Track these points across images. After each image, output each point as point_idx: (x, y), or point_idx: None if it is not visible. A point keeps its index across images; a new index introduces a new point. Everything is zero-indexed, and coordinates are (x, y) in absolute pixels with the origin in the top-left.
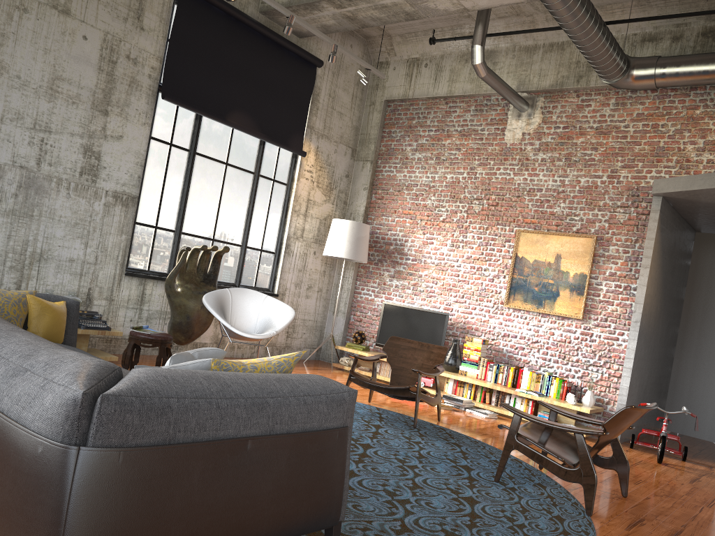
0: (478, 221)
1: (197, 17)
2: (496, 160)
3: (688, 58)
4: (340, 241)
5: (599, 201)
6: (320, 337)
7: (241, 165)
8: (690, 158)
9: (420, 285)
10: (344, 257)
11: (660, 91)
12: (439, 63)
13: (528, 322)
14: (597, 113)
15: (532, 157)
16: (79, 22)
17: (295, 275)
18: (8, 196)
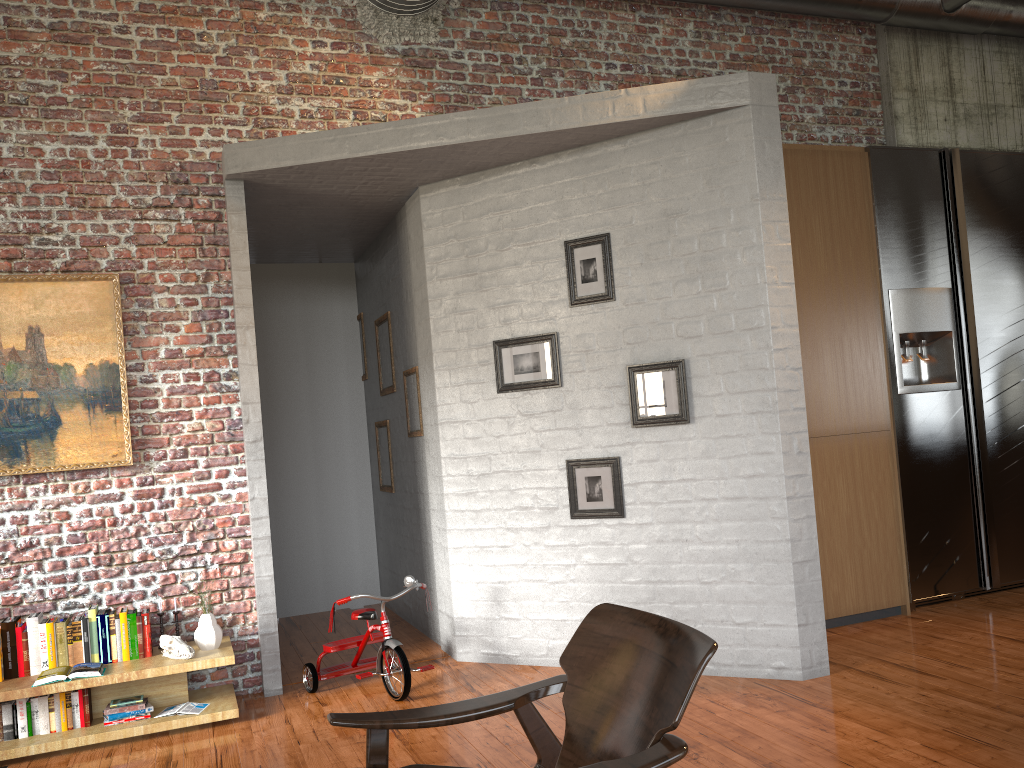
0: None
1: None
2: None
3: None
4: None
5: (103, 196)
6: None
7: None
8: (271, 107)
9: None
10: None
11: None
12: None
13: None
14: None
15: None
16: None
17: None
18: None
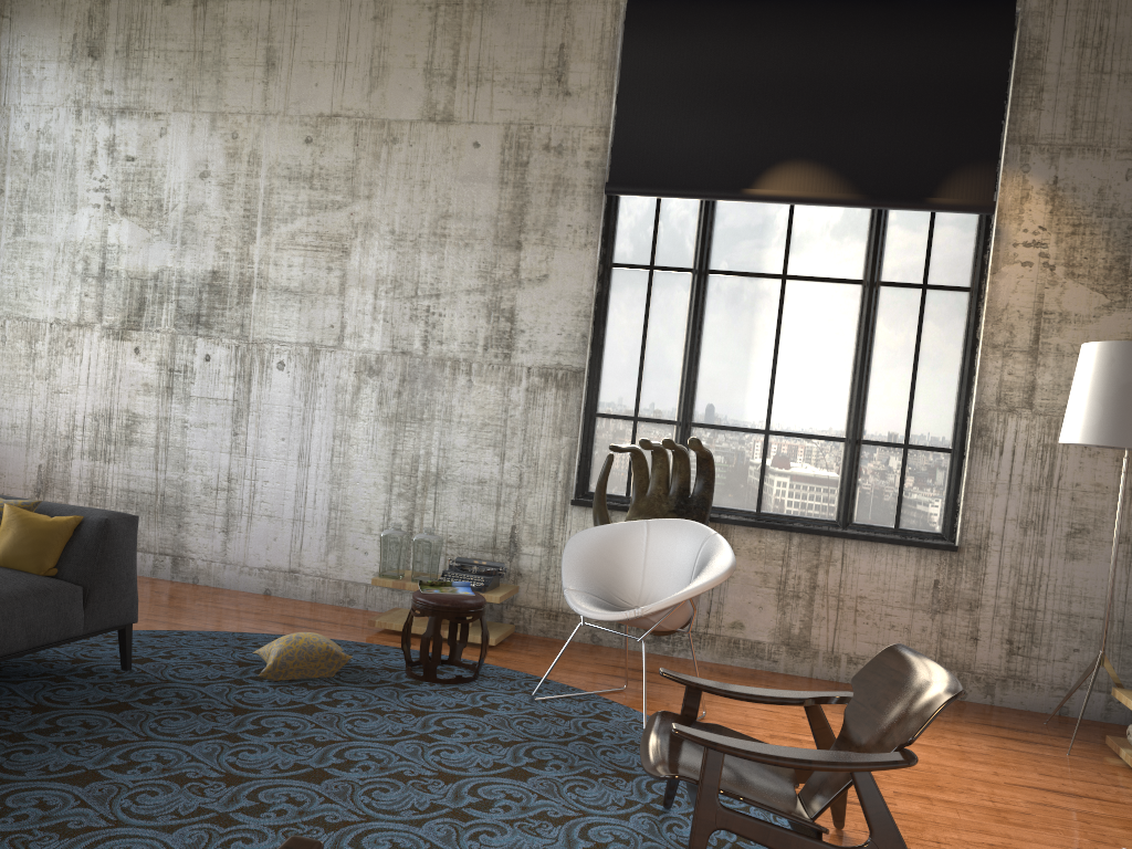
0: None
1: (668, 28)
2: None
3: None
4: (1078, 402)
5: None
6: None
7: (824, 271)
8: None
9: None
10: (1085, 443)
11: None
12: None
13: None
14: None
15: None
16: (467, 126)
17: (1016, 500)
18: (389, 396)
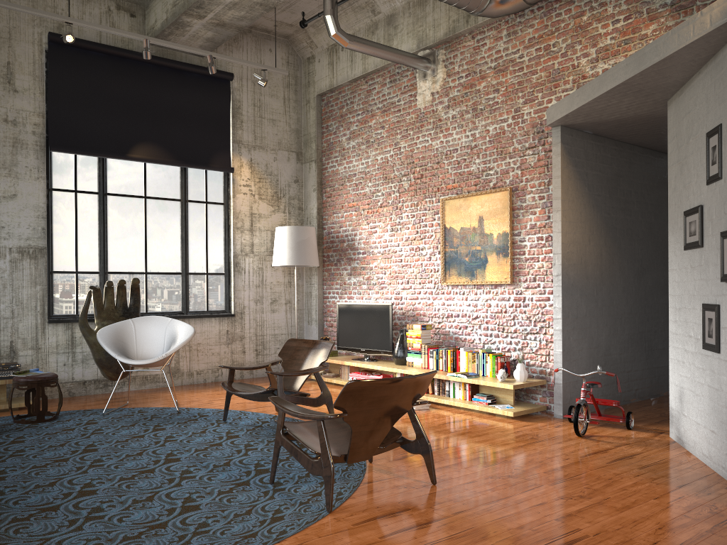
0: (409, 198)
1: (74, 65)
2: (414, 129)
3: None
4: (281, 249)
5: (509, 147)
6: None
7: (163, 195)
8: (586, 74)
9: (372, 278)
10: (287, 265)
11: (546, 7)
12: None
13: (467, 297)
14: (493, 50)
15: (444, 116)
16: None
17: (252, 291)
18: None
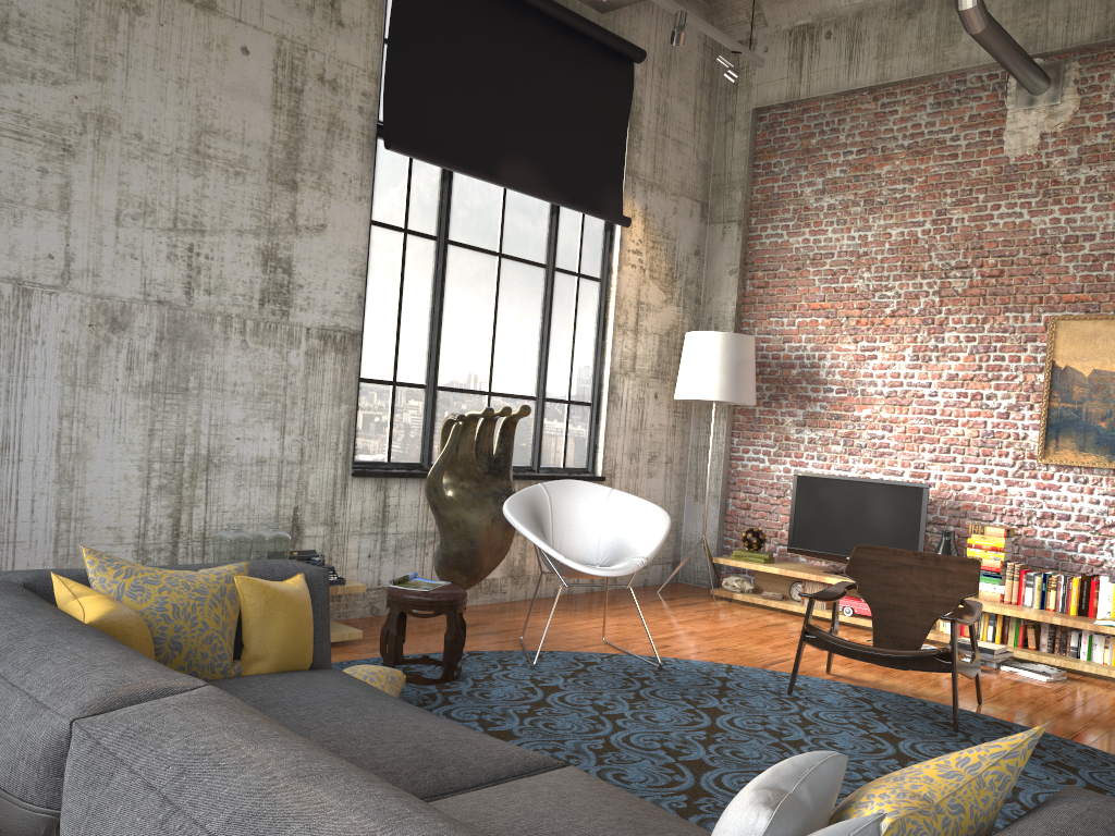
0: (965, 308)
1: None
2: (990, 191)
3: None
4: (707, 372)
5: None
6: (675, 542)
7: (523, 254)
8: None
9: (859, 435)
10: (718, 400)
11: None
12: (854, 27)
13: (1092, 488)
14: None
15: (1065, 177)
16: (233, 23)
17: (627, 439)
18: (142, 359)
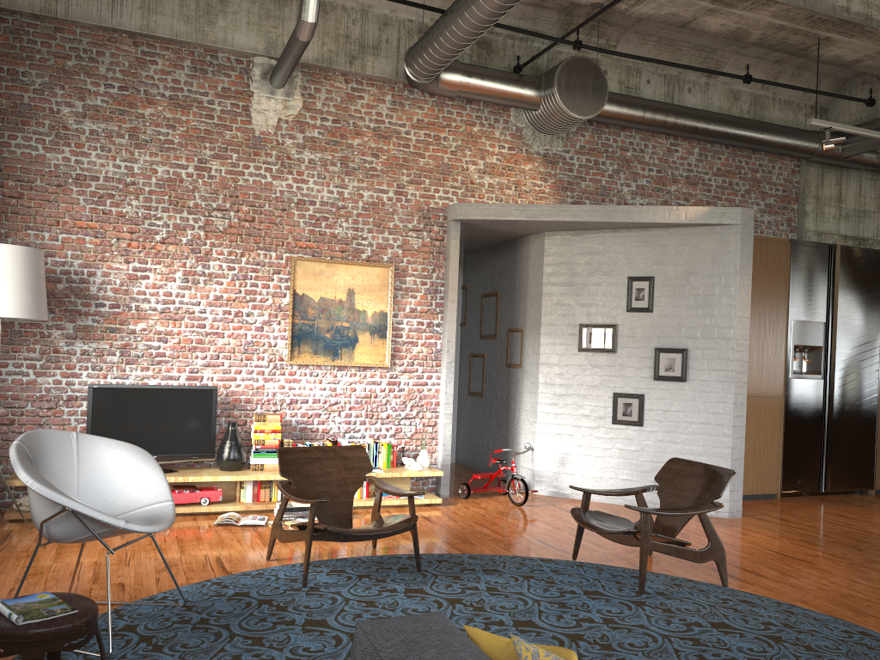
0: (226, 243)
1: None
2: (242, 153)
3: (490, 72)
4: (11, 288)
5: (388, 222)
6: None
7: None
8: (474, 180)
9: (136, 346)
10: (25, 318)
11: (439, 98)
12: None
13: (321, 379)
14: (372, 109)
15: (295, 155)
16: None
17: None
18: None
